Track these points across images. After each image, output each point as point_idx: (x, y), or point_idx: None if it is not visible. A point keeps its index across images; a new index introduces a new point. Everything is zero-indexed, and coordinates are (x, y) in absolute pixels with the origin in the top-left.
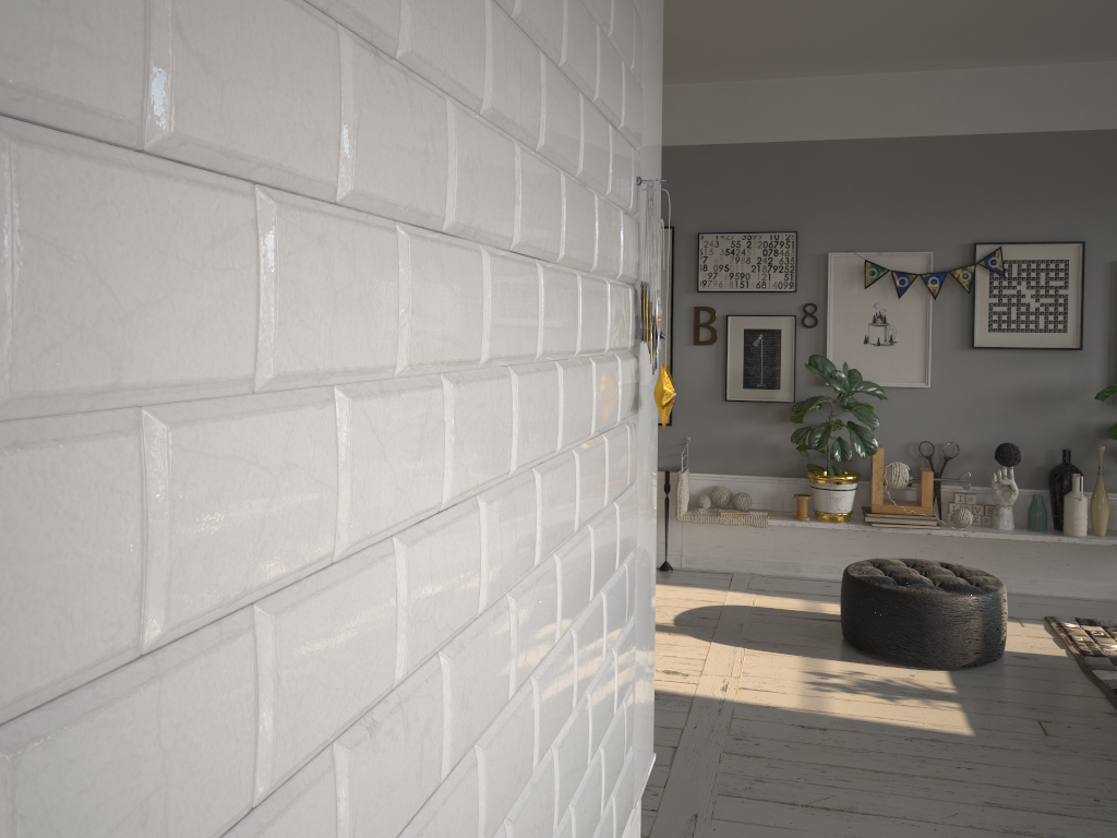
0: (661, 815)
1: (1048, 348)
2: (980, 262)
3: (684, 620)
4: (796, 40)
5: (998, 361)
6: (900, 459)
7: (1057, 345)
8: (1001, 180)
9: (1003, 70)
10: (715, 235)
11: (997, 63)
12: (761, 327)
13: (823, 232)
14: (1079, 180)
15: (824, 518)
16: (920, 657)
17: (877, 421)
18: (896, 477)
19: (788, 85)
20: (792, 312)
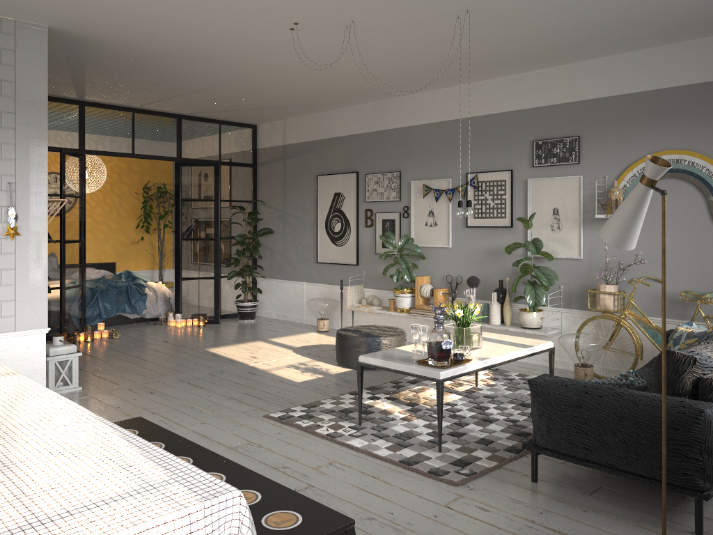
0: (151, 379)
1: (497, 226)
2: (468, 182)
3: (306, 346)
4: (357, 87)
5: (479, 234)
6: (441, 284)
7: (501, 225)
8: (478, 140)
9: (478, 83)
10: (371, 174)
11: (471, 81)
12: (388, 218)
13: (410, 171)
14: (511, 137)
15: (397, 310)
16: (343, 362)
17: (409, 263)
18: (422, 291)
19: (397, 101)
20: (400, 210)
